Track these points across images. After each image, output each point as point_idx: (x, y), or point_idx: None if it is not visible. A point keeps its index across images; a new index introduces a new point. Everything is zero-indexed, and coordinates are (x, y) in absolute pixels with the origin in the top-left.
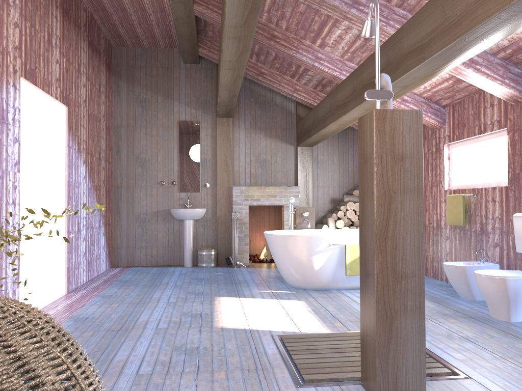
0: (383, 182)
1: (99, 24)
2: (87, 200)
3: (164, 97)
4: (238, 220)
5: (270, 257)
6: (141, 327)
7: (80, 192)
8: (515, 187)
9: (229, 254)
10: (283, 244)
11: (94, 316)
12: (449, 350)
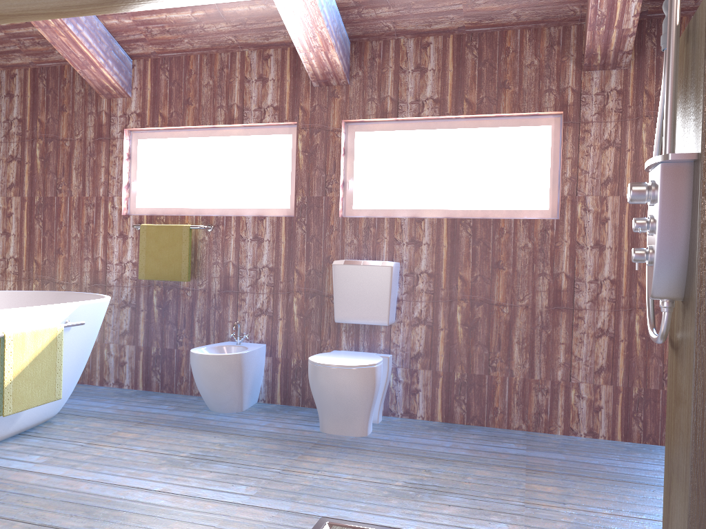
0: None
1: None
2: None
3: None
4: None
5: None
6: None
7: None
8: (309, 218)
9: None
10: None
11: None
12: (475, 523)
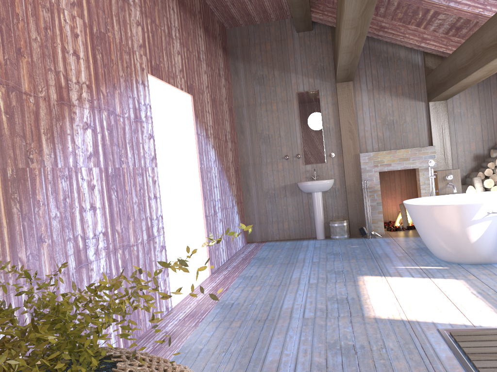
0: None
1: (212, 9)
2: (219, 182)
3: (281, 71)
4: (368, 188)
5: (407, 224)
6: (287, 316)
7: (212, 176)
8: None
9: (362, 224)
10: (430, 215)
11: (238, 302)
12: None
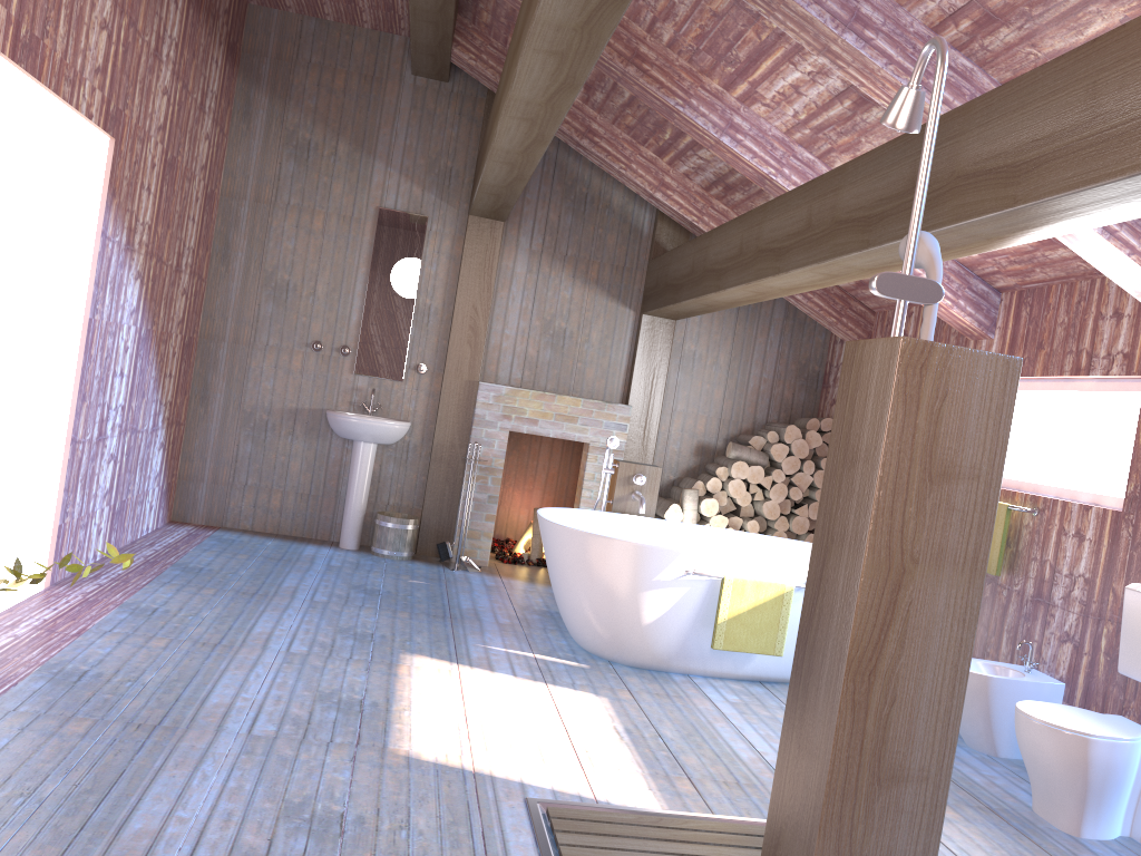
0: (891, 530)
1: None
2: (134, 366)
3: (355, 146)
4: (480, 461)
5: (540, 554)
6: (212, 724)
7: (118, 347)
8: (1138, 517)
9: (447, 535)
10: (580, 553)
11: (101, 671)
12: None
